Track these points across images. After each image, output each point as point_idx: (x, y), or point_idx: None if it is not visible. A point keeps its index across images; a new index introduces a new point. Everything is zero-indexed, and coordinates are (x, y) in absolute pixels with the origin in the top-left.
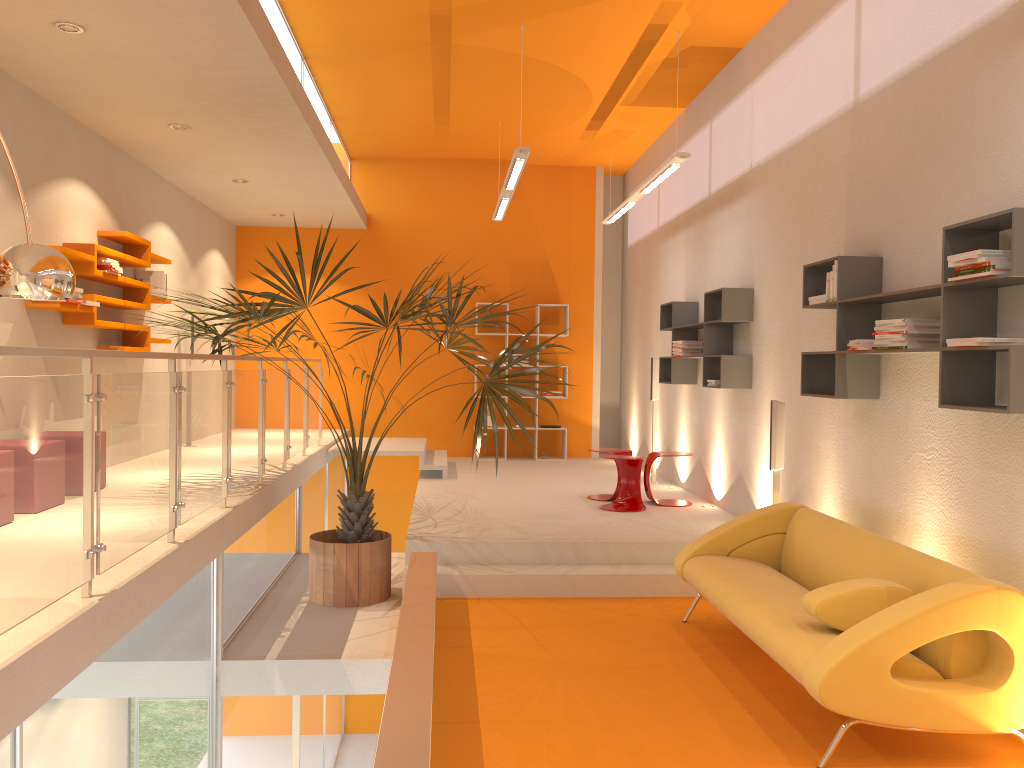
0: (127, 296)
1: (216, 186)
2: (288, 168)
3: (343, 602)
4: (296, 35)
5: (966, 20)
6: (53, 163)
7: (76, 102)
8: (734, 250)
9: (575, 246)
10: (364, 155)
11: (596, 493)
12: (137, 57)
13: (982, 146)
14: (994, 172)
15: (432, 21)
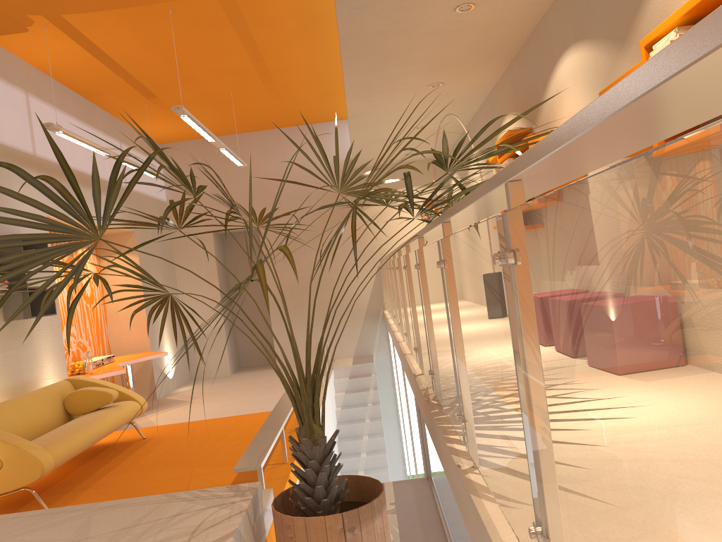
0: None
1: None
2: None
3: None
4: None
5: None
6: None
7: None
8: None
9: None
10: None
11: None
12: None
13: None
14: None
15: None
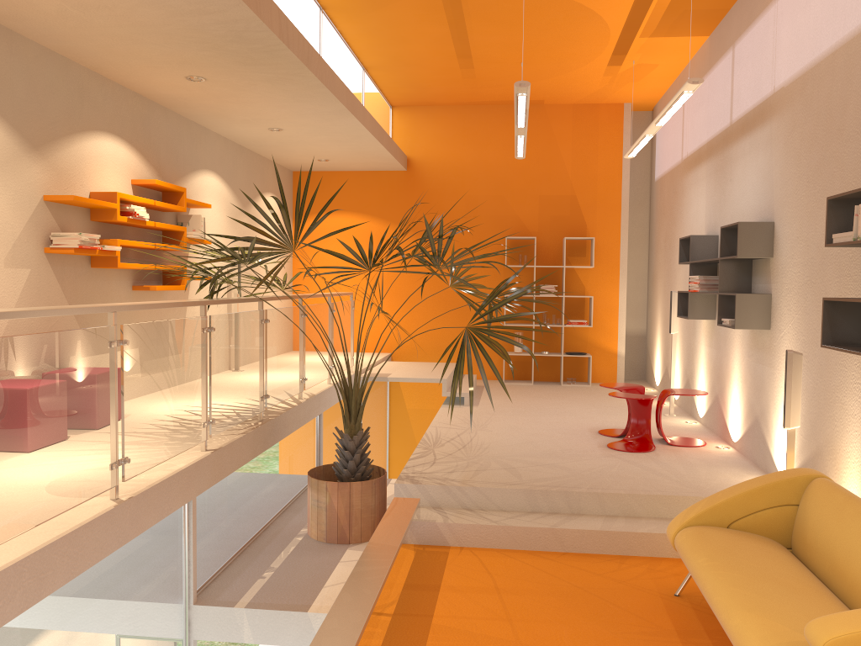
0: (166, 238)
1: (257, 135)
2: (311, 115)
3: (335, 539)
4: None
5: None
6: (77, 118)
7: (94, 59)
8: (754, 181)
9: (602, 181)
10: (403, 102)
11: (609, 427)
12: (118, 7)
13: None
14: None
15: None
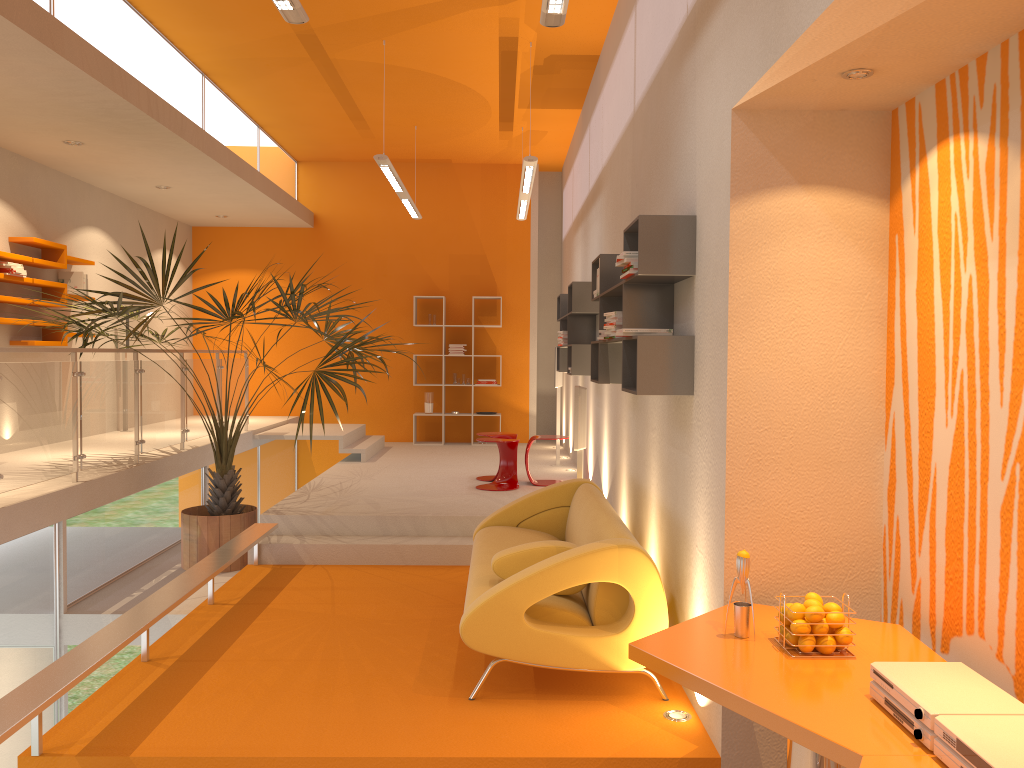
0: (46, 295)
1: (146, 192)
2: (197, 175)
3: None
4: (187, 55)
5: (666, 42)
6: None
7: None
8: (596, 245)
9: (511, 240)
10: (308, 158)
11: (490, 474)
12: None
13: (670, 156)
14: (674, 180)
15: (301, 40)
